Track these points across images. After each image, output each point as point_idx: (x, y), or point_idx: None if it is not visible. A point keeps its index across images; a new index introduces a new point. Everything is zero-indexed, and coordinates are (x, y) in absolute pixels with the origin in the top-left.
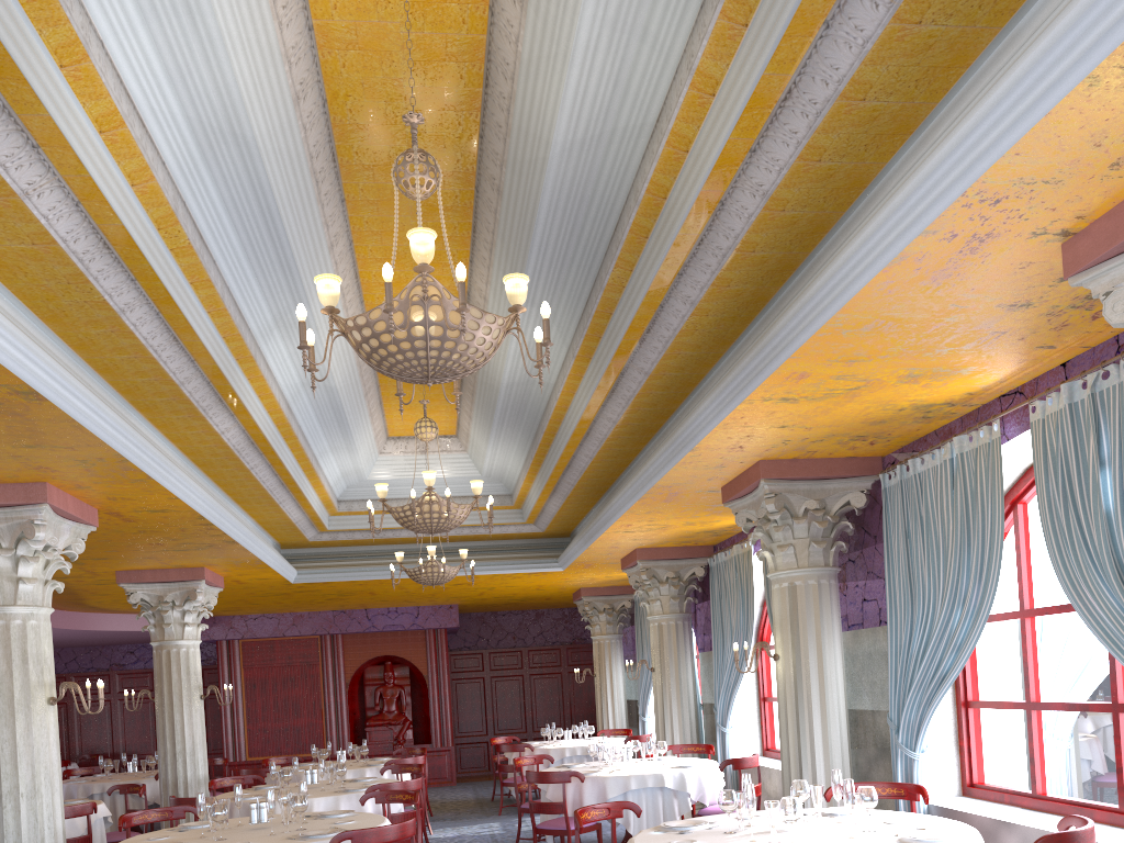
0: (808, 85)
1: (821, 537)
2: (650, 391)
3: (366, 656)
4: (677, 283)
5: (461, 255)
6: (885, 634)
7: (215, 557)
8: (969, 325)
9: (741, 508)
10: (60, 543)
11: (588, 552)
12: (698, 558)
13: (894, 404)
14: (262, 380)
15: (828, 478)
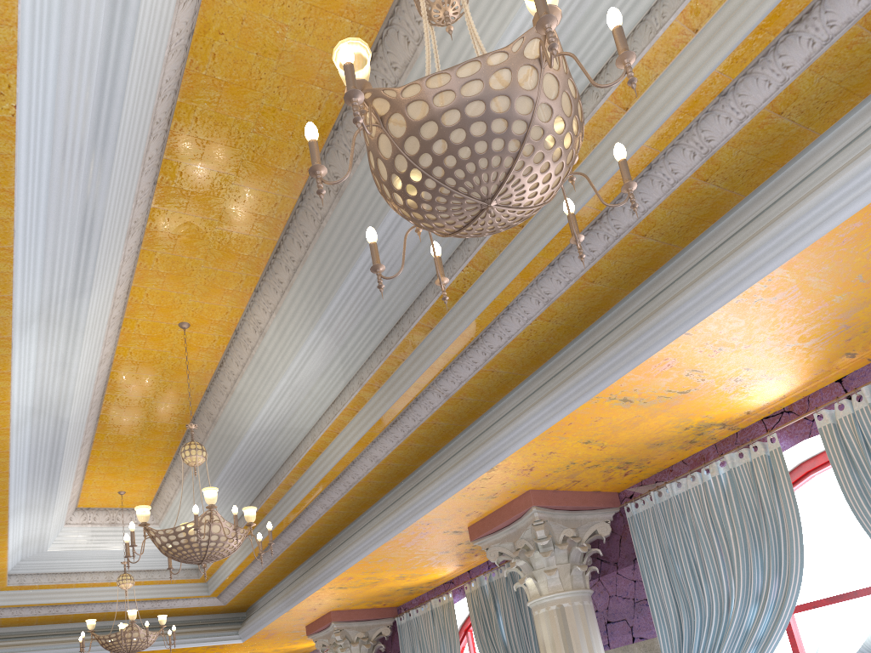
0: (837, 1)
1: (578, 562)
2: (435, 420)
3: None
4: (542, 277)
5: (249, 282)
6: (642, 650)
7: None
8: (840, 311)
9: (493, 543)
10: None
11: (285, 616)
12: (385, 618)
13: (689, 419)
14: (7, 379)
15: (580, 509)
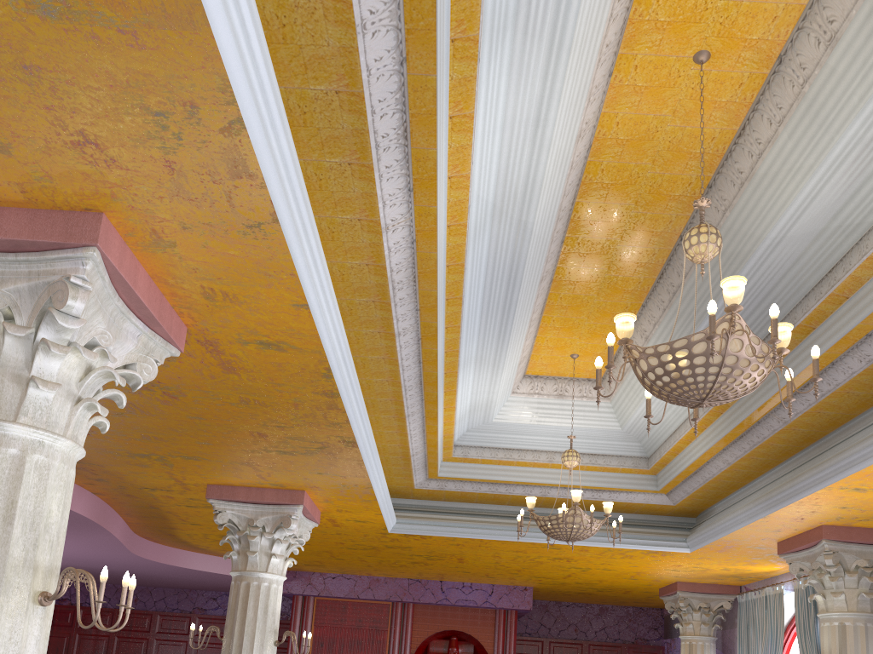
0: None
1: None
2: None
3: (433, 629)
4: None
5: None
6: None
7: (322, 472)
8: None
9: None
10: (119, 356)
11: (756, 525)
12: None
13: None
14: (468, 130)
15: None
